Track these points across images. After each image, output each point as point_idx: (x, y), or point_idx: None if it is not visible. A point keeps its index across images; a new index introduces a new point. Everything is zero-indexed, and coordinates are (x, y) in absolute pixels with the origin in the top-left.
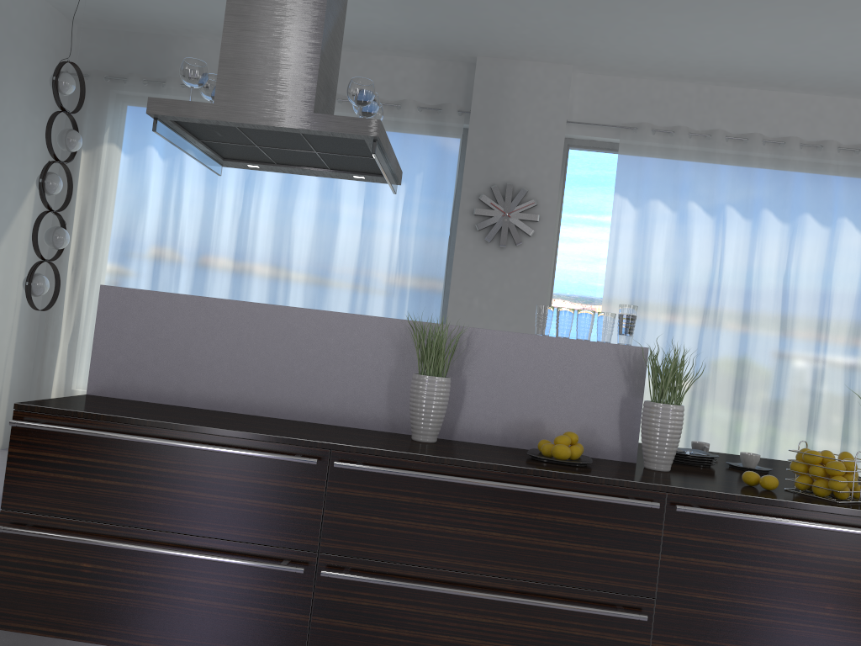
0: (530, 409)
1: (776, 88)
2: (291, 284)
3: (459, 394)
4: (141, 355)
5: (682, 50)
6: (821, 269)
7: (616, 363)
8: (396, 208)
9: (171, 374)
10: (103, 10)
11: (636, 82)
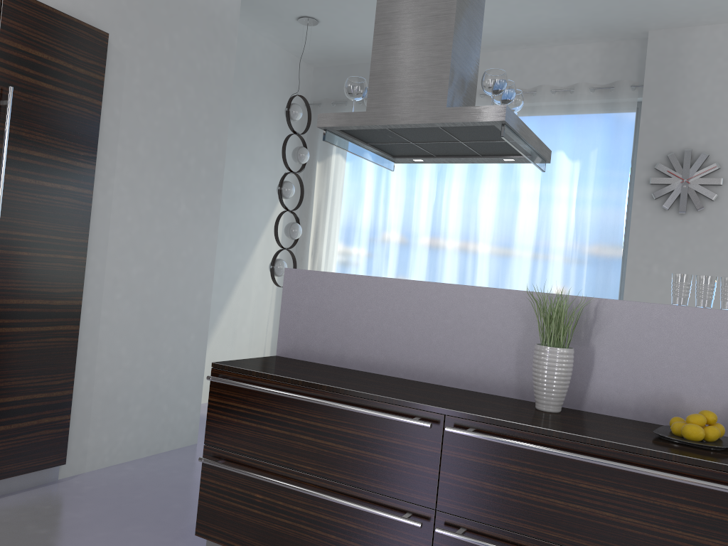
0: (665, 383)
1: None
2: (478, 259)
3: (587, 364)
4: (313, 324)
5: None
6: None
7: None
8: (571, 184)
9: (335, 340)
10: (327, 51)
11: None
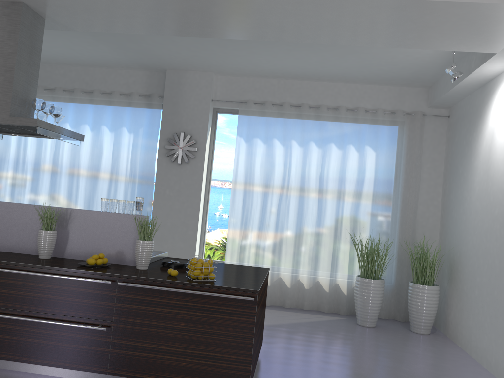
0: (96, 244)
1: (315, 80)
2: (79, 185)
3: (66, 238)
4: None
5: (256, 65)
6: (338, 171)
7: (132, 223)
8: (129, 146)
9: None
10: None
11: (247, 79)
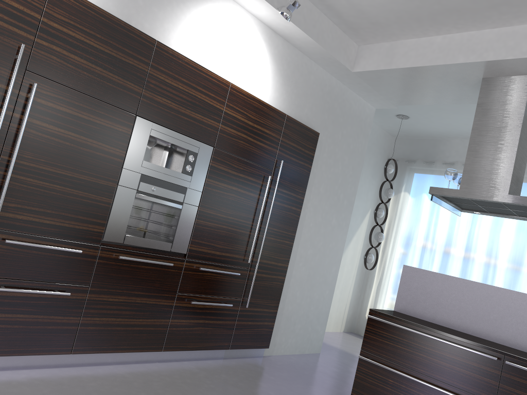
0: None
1: None
2: (496, 270)
3: None
4: (418, 297)
5: None
6: None
7: None
8: None
9: (430, 308)
10: (407, 131)
11: None
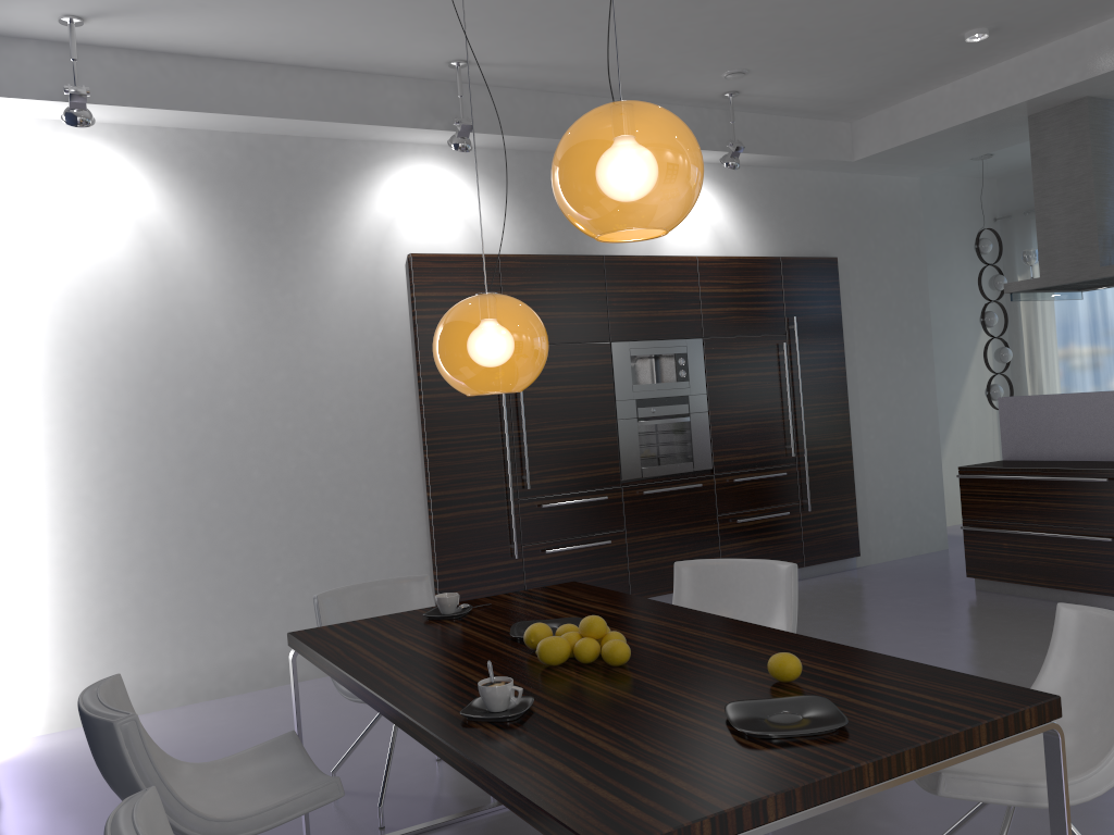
0: None
1: None
2: None
3: None
4: (1026, 434)
5: None
6: None
7: None
8: None
9: (1044, 443)
10: (1008, 167)
11: None
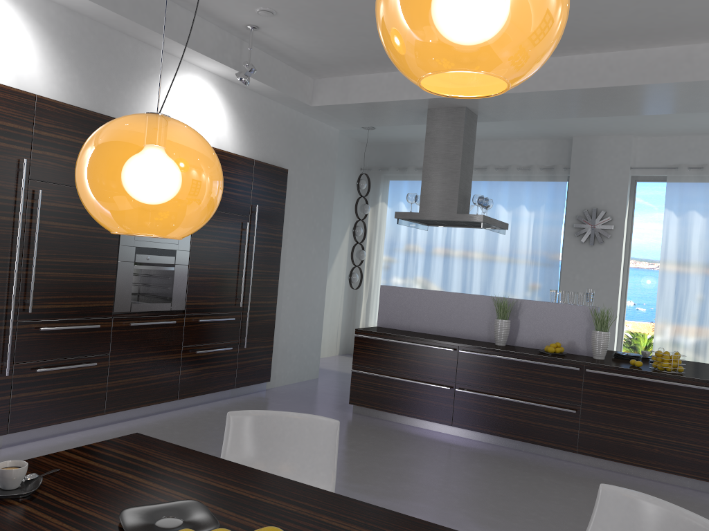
0: (546, 333)
1: None
2: (473, 270)
3: (517, 326)
4: (395, 311)
5: (694, 124)
6: None
7: (583, 314)
8: (529, 226)
9: (406, 319)
10: (376, 138)
11: (677, 138)
